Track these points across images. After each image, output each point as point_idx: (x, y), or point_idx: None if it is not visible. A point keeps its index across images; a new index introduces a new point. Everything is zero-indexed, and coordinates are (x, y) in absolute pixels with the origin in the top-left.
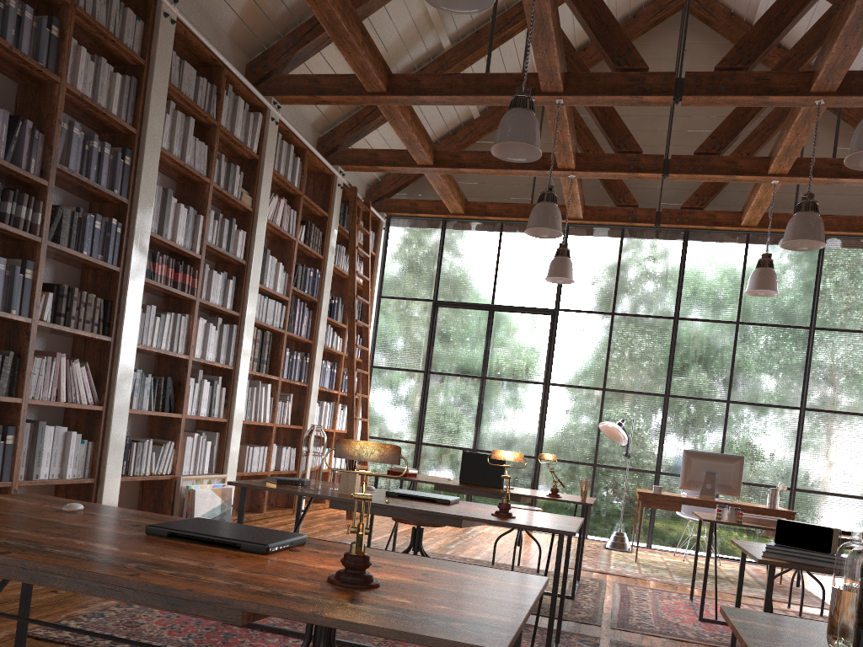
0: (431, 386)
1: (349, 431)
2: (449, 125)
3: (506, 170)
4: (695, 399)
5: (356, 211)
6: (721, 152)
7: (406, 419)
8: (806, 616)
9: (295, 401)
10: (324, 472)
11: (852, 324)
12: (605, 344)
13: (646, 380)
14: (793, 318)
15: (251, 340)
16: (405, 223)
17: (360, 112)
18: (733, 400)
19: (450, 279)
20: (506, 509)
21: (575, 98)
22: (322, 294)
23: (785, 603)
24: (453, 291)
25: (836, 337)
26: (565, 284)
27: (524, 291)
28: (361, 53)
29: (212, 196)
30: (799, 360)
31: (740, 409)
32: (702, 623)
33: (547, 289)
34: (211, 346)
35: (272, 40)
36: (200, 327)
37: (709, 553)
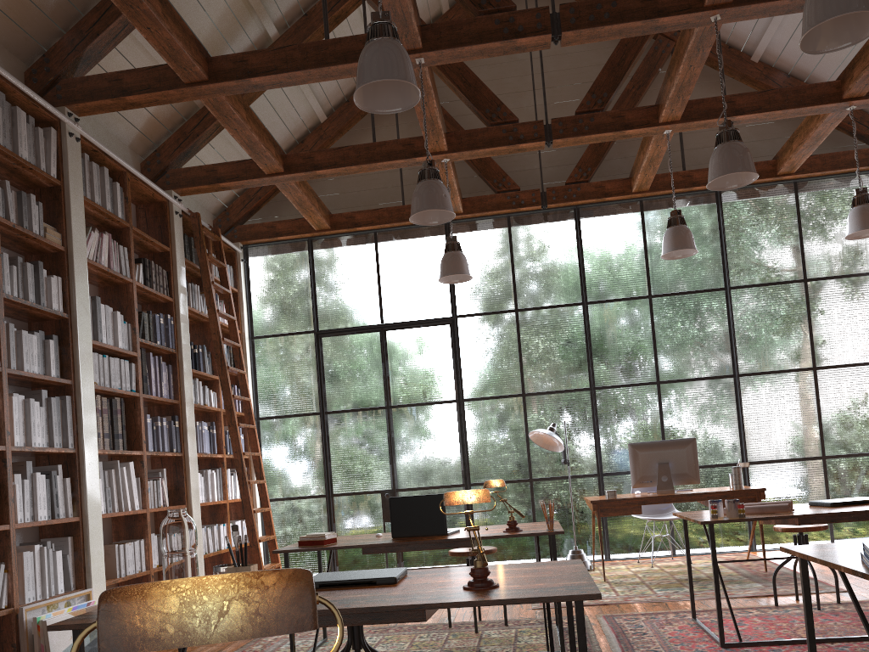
0: (330, 428)
1: (244, 499)
2: (295, 133)
3: (369, 165)
4: (623, 387)
5: (203, 240)
6: (605, 108)
7: (310, 471)
8: (825, 607)
9: (171, 476)
10: (224, 552)
11: (767, 277)
12: (515, 345)
13: (567, 376)
14: (706, 282)
15: (94, 412)
16: (266, 250)
17: (186, 124)
18: (663, 380)
19: (329, 304)
20: (484, 576)
21: (438, 54)
22: (180, 343)
23: (789, 596)
24: (336, 317)
25: (754, 293)
26: (458, 287)
27: (415, 302)
28: (164, 27)
29: (5, 237)
30: (721, 325)
31: (672, 388)
32: (728, 651)
33: (439, 296)
34: (37, 428)
35: (53, 39)
36: (15, 406)
37: (715, 561)
